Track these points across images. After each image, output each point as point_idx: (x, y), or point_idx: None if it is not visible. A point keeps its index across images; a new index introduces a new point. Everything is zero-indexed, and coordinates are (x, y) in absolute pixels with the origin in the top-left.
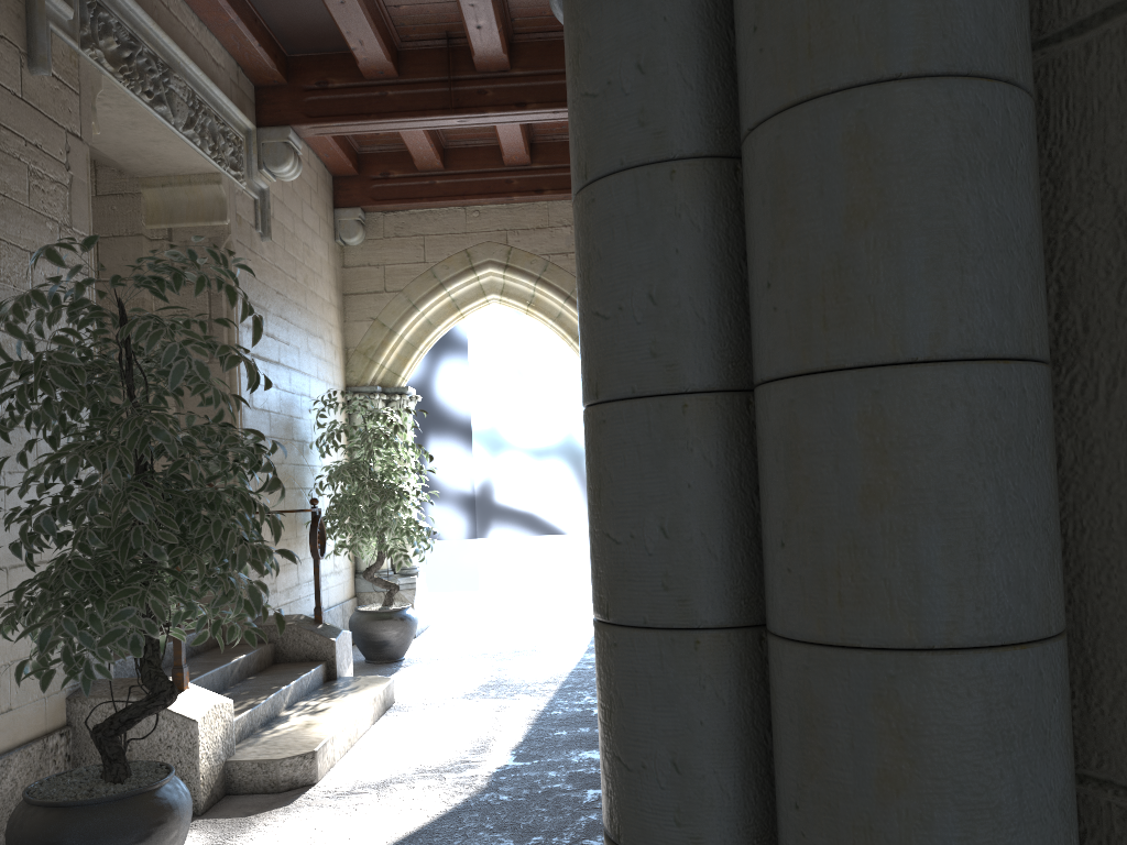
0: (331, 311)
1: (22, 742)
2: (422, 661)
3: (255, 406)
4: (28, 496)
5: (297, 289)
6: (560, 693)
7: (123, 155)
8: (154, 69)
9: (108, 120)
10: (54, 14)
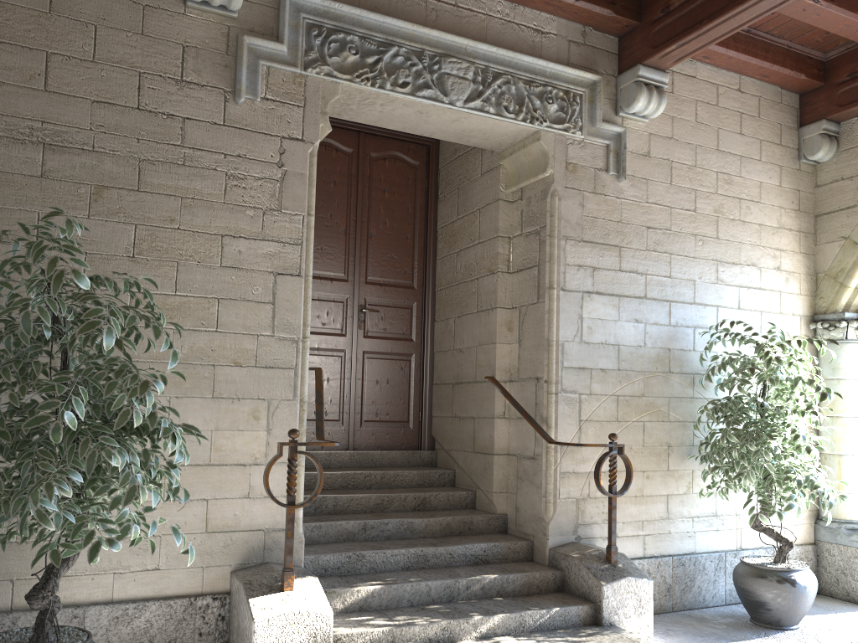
0: (782, 237)
1: (170, 595)
2: (801, 639)
3: (588, 340)
4: (198, 415)
5: (697, 221)
6: None
7: (460, 138)
8: (416, 63)
9: (404, 116)
10: (269, 53)
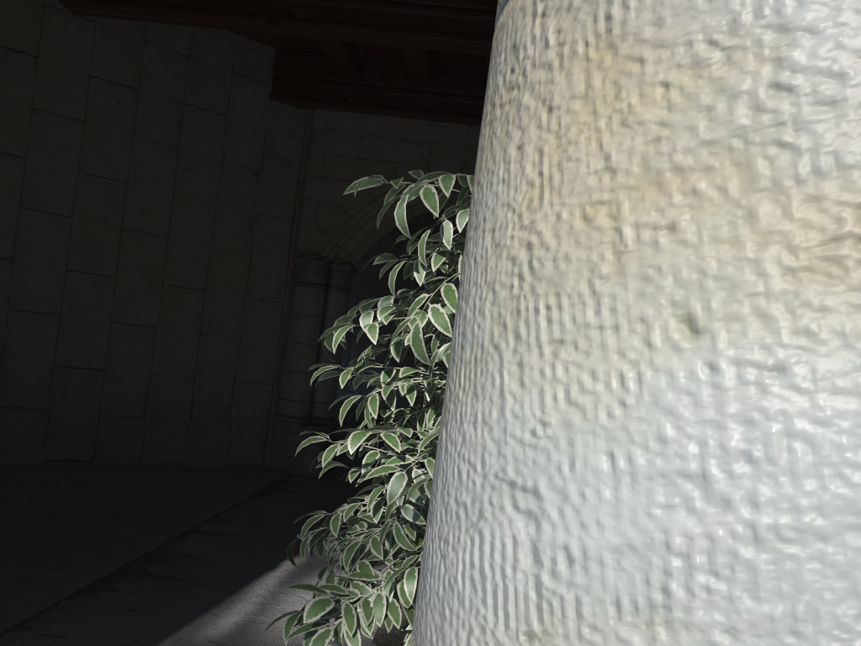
0: None
1: None
2: None
3: None
4: None
5: None
6: (153, 641)
7: None
8: None
9: None
10: None
